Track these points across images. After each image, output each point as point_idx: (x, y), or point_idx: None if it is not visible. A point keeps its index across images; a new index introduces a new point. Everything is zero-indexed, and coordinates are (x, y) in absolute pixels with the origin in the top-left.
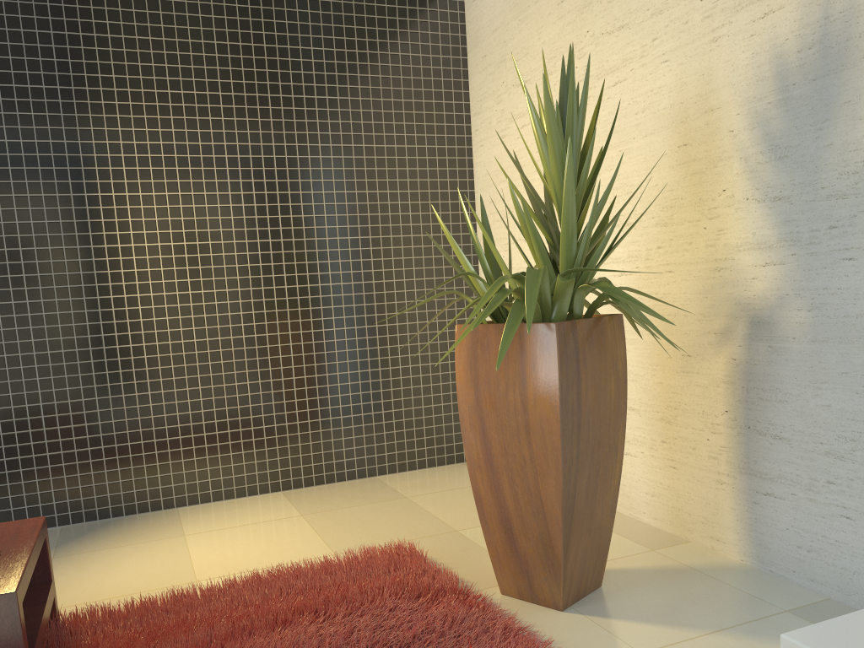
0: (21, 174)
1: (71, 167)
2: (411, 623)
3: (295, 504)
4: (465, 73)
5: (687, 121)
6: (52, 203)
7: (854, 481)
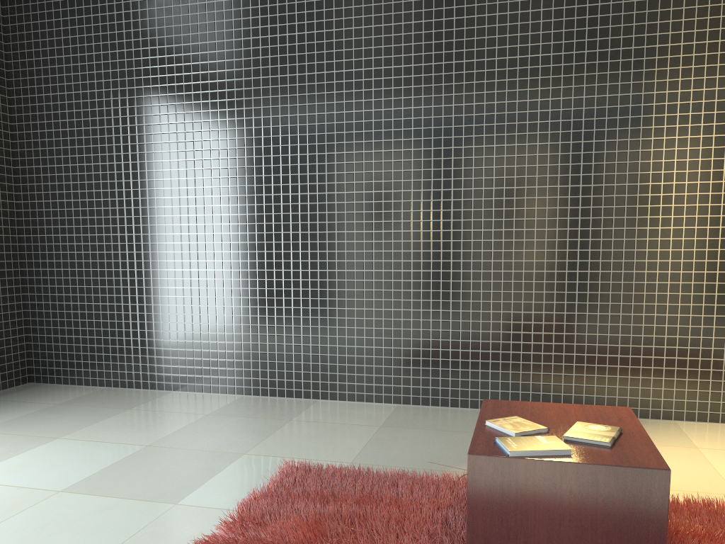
0: (591, 124)
1: (631, 116)
2: None
3: None
4: None
5: None
6: (611, 147)
7: None
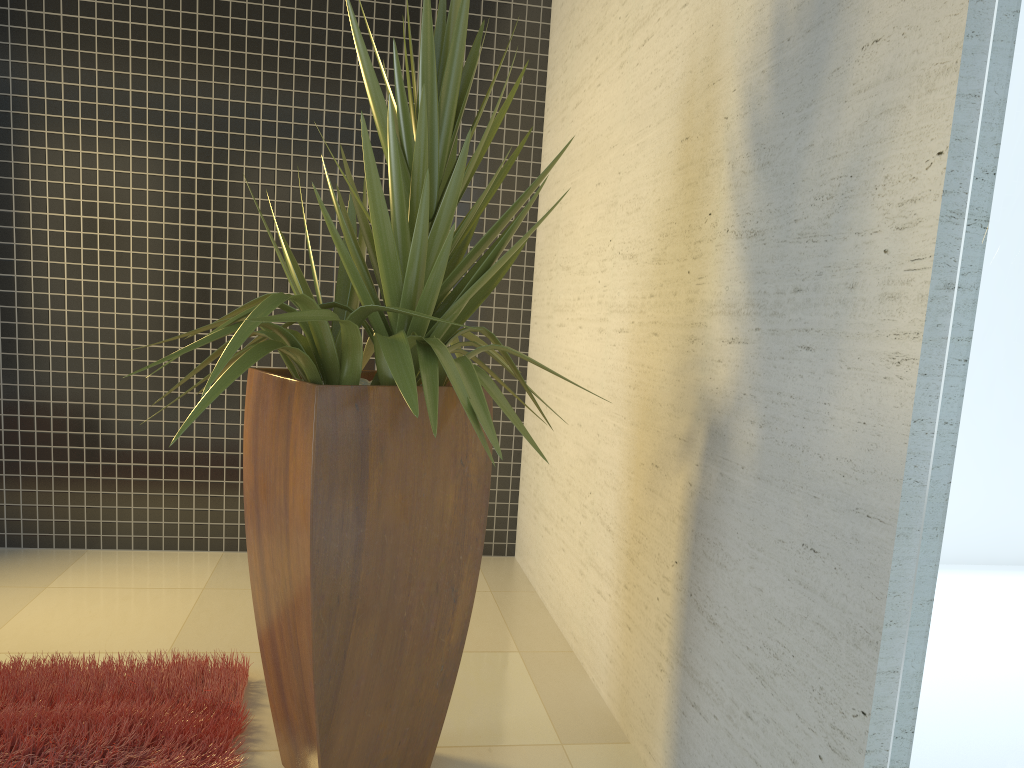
0: None
1: None
2: None
3: (215, 573)
4: (545, 30)
5: (692, 101)
6: None
7: (770, 724)
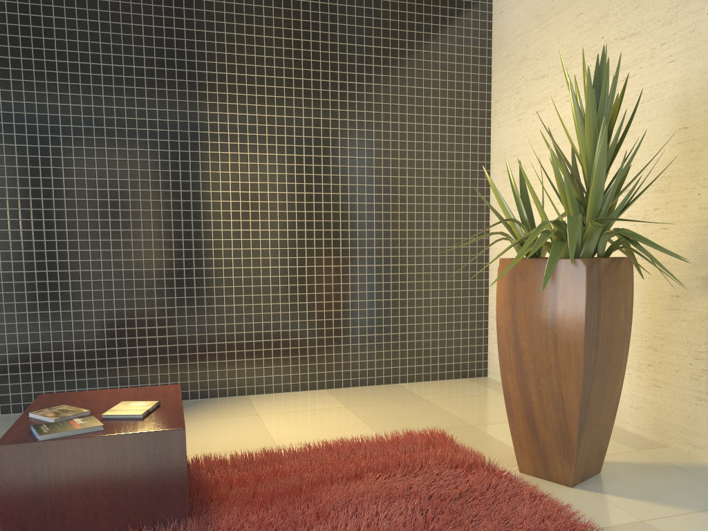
0: (155, 134)
1: (190, 130)
2: (455, 485)
3: (339, 399)
4: (489, 69)
5: (688, 109)
6: (175, 157)
7: None
